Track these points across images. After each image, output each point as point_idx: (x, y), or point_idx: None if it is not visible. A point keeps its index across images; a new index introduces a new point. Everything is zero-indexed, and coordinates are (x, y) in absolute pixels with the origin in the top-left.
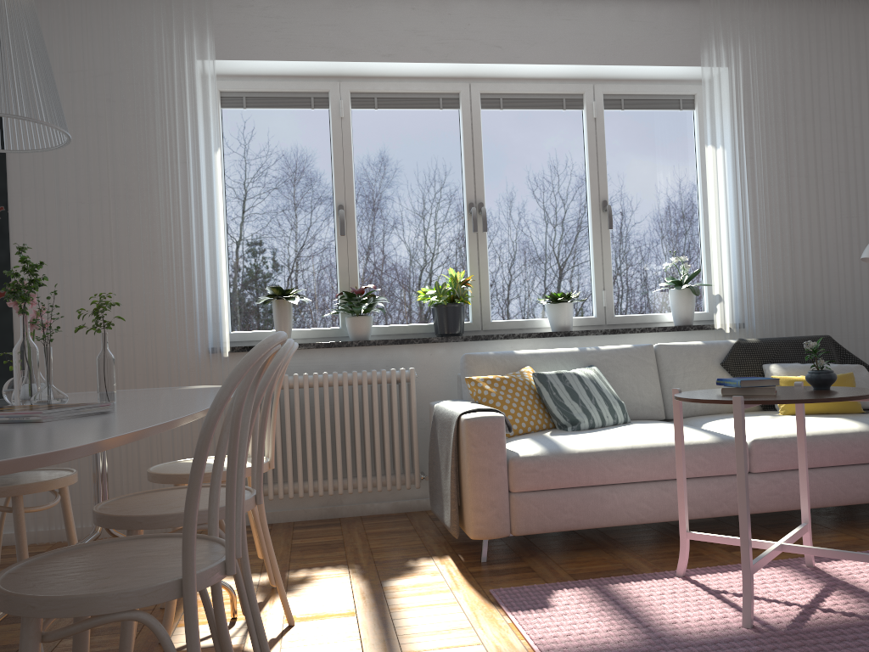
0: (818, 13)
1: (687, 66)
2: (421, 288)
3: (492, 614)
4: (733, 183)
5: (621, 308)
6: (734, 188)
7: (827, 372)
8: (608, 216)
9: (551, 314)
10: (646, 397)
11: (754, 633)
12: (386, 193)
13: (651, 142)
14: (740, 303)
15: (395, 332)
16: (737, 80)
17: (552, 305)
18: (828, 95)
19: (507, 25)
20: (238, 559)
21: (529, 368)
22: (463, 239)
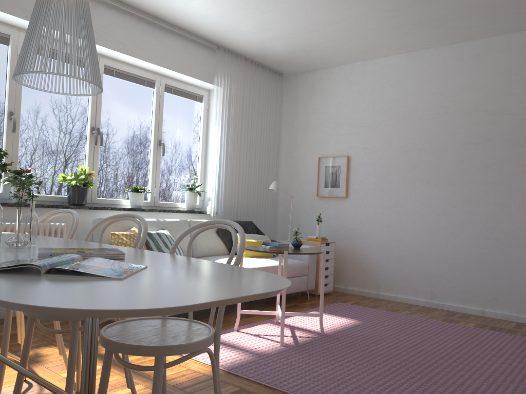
0: (257, 74)
1: (207, 82)
2: (57, 173)
3: (174, 356)
4: (220, 144)
5: (161, 198)
6: (220, 147)
7: (300, 241)
8: (163, 149)
9: (132, 198)
10: (186, 246)
11: (287, 348)
12: (41, 110)
13: (182, 114)
14: (217, 202)
15: (39, 199)
16: (227, 96)
17: (134, 193)
18: (257, 112)
19: (129, 33)
20: (79, 338)
21: (135, 228)
22: (85, 148)
